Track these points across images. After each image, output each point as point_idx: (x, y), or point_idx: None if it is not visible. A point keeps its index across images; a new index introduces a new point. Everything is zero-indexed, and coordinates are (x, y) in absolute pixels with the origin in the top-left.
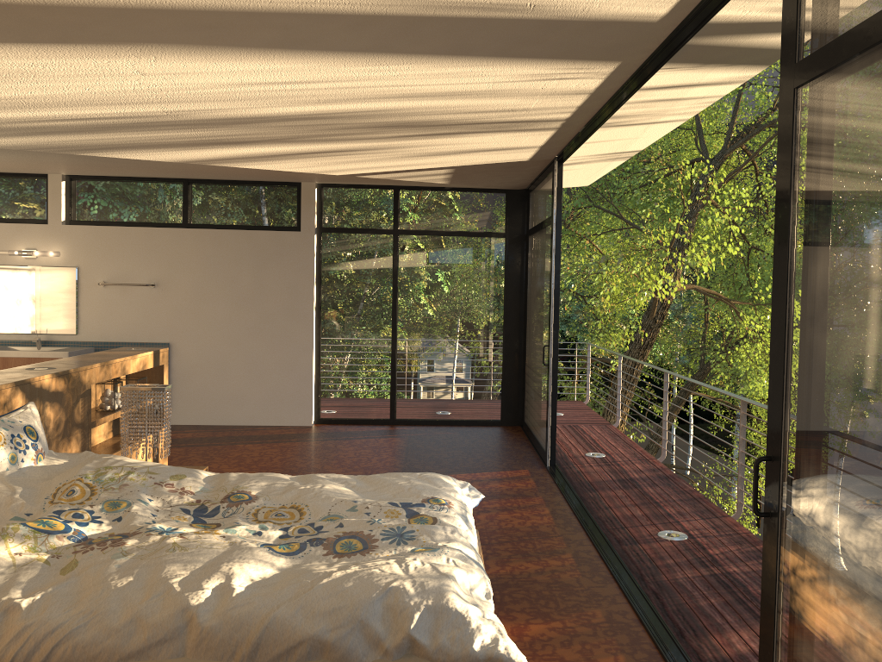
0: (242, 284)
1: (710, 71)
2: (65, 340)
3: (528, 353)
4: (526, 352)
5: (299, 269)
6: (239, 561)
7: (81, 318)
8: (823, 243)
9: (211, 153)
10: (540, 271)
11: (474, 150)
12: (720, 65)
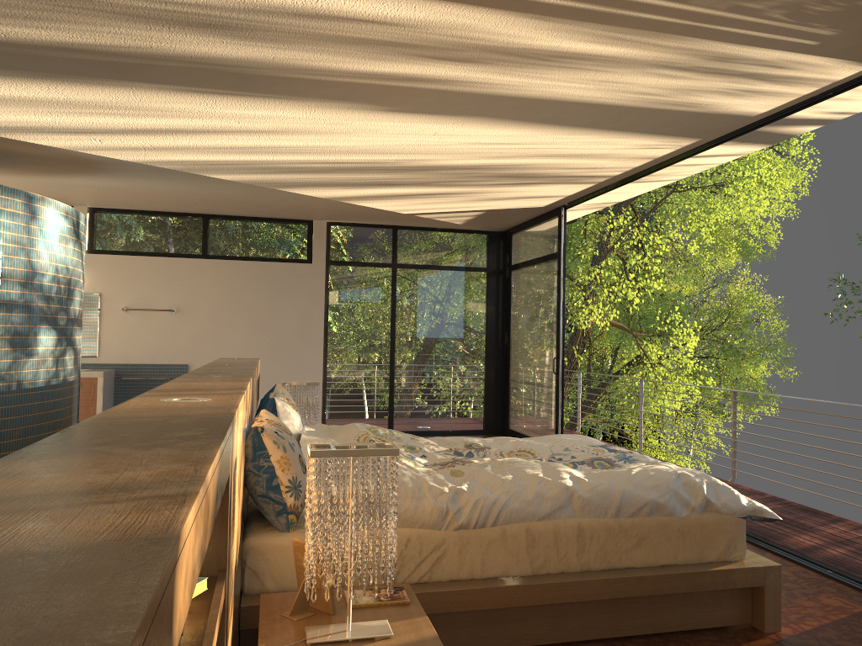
0: (258, 310)
1: (738, 147)
2: (85, 362)
3: (514, 370)
4: (510, 369)
5: (310, 297)
6: (562, 467)
7: (102, 341)
8: None
9: (361, 191)
10: (536, 298)
11: (523, 197)
12: (749, 143)
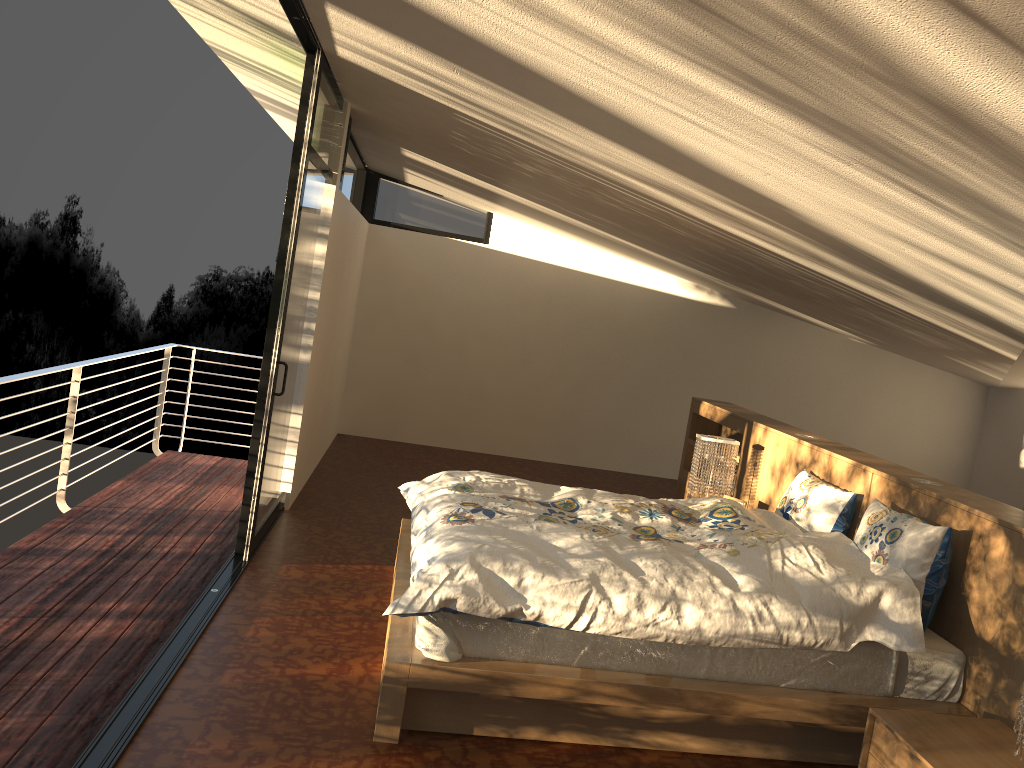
0: None
1: None
2: None
3: None
4: None
5: None
6: (575, 490)
7: None
8: (300, 246)
9: None
10: None
11: None
12: None
